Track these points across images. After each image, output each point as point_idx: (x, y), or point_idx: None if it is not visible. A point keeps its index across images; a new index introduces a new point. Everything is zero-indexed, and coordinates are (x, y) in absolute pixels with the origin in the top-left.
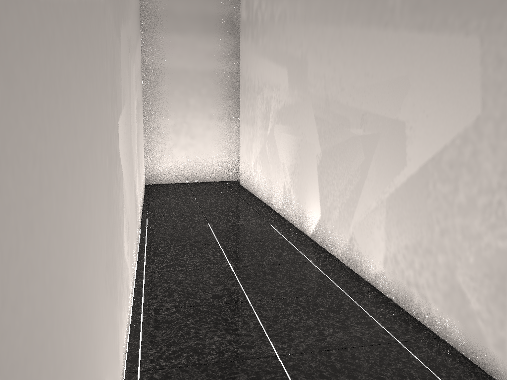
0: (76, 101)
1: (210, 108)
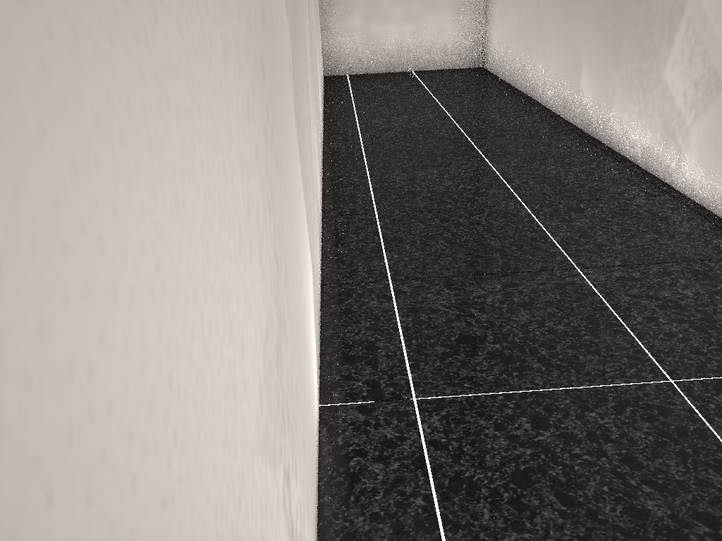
0: None
1: None
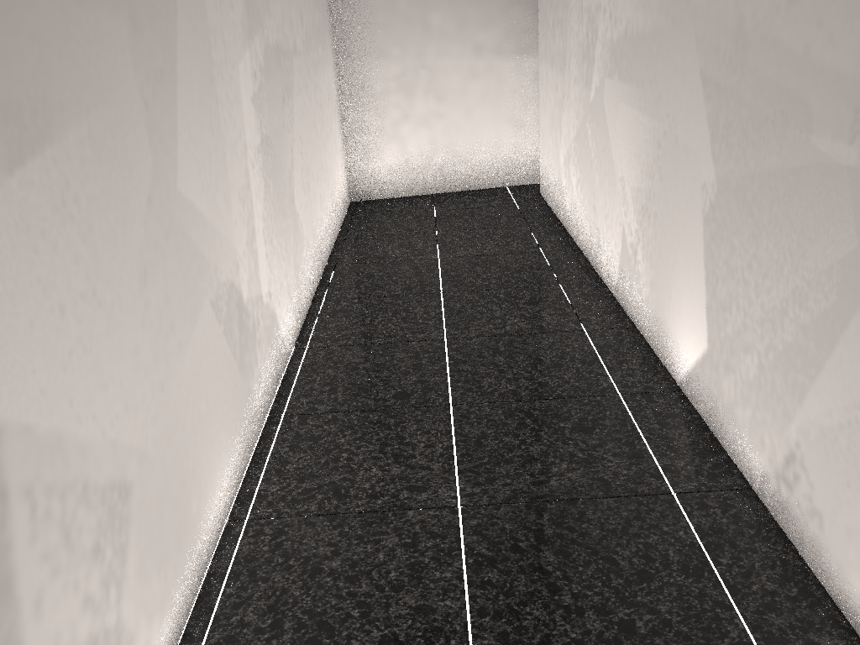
0: None
1: (476, 31)
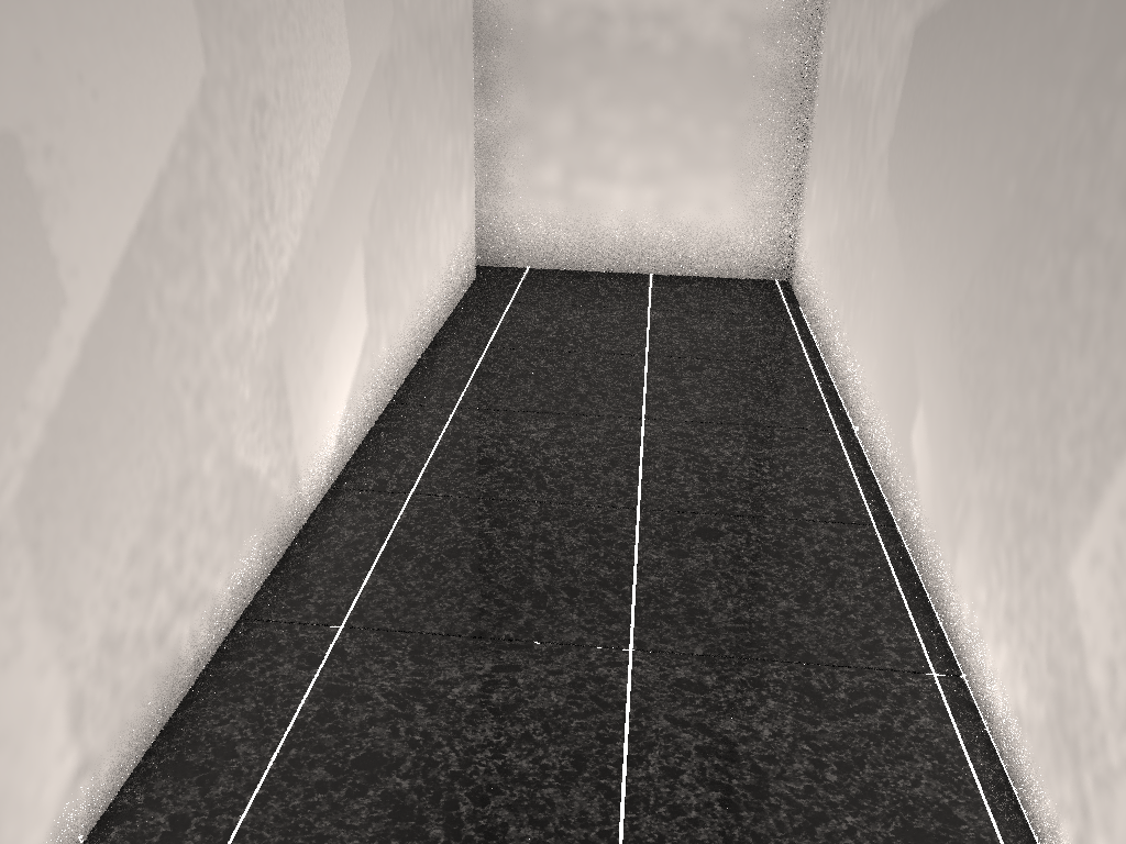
0: (951, 73)
1: None
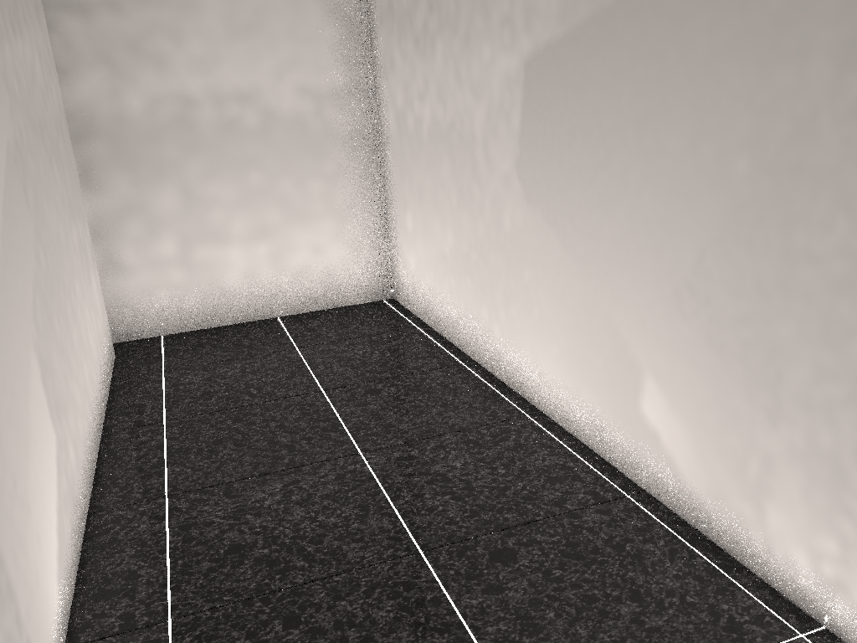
0: (599, 87)
1: None
